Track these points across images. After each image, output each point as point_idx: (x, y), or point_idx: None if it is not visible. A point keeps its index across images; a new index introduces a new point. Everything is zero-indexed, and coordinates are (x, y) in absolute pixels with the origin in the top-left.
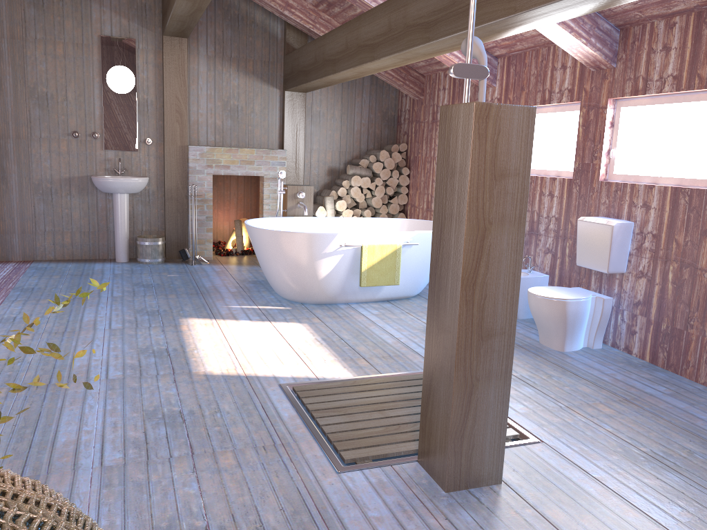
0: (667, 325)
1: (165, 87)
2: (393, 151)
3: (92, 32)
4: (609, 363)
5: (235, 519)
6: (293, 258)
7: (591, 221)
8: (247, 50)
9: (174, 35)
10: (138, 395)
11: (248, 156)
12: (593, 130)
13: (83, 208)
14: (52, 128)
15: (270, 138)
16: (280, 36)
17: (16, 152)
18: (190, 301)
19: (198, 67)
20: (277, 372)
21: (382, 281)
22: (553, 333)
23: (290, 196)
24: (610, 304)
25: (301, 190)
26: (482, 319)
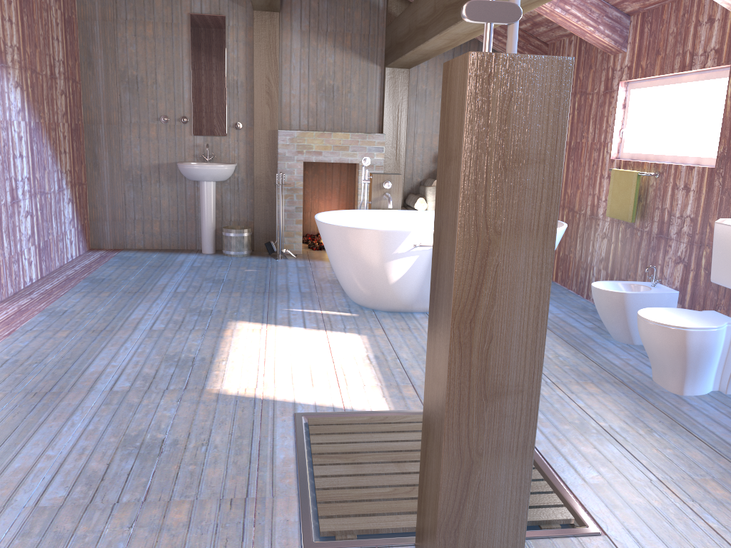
0: None
1: (255, 67)
2: None
3: (181, 10)
4: None
5: None
6: (360, 258)
7: None
8: (345, 23)
9: (264, 9)
10: (131, 413)
11: (342, 141)
12: None
13: (171, 196)
14: (142, 113)
15: (368, 121)
16: (382, 6)
17: (107, 138)
18: (251, 301)
19: (291, 43)
20: (301, 396)
21: None
22: (668, 370)
23: (375, 186)
24: None
25: (388, 179)
26: (487, 371)
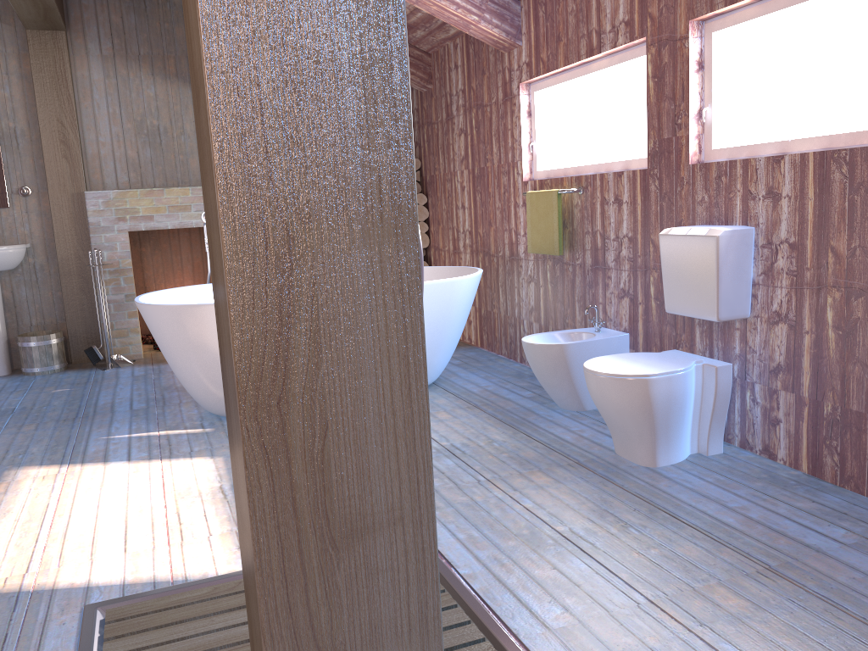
0: (835, 405)
1: (39, 108)
2: None
3: None
4: (737, 483)
5: None
6: (204, 348)
7: (681, 234)
8: (164, 43)
9: (41, 27)
10: None
11: (181, 198)
12: (671, 81)
13: None
14: None
15: None
16: None
17: None
18: (51, 435)
19: (90, 73)
20: (102, 574)
21: None
22: (634, 437)
23: None
24: (729, 375)
25: None
26: (328, 493)
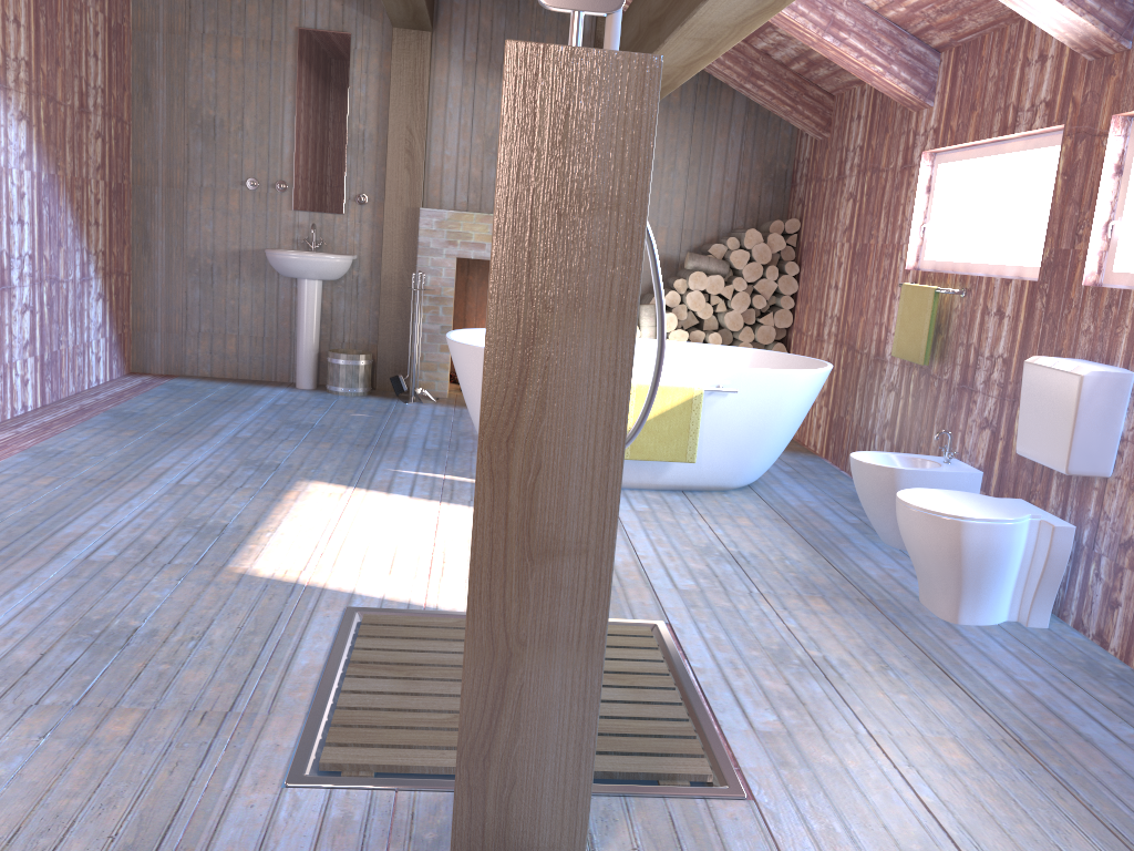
0: None
1: (391, 112)
2: (772, 232)
3: (286, 23)
4: (1042, 660)
5: (15, 838)
6: None
7: (1046, 366)
8: None
9: (408, 26)
10: (102, 591)
11: None
12: (1080, 182)
13: (256, 300)
14: (219, 173)
15: None
16: (589, 29)
17: (165, 208)
18: (343, 456)
19: (448, 80)
20: (366, 586)
21: (662, 454)
22: (937, 584)
23: None
24: (1069, 540)
25: None
26: (532, 517)
